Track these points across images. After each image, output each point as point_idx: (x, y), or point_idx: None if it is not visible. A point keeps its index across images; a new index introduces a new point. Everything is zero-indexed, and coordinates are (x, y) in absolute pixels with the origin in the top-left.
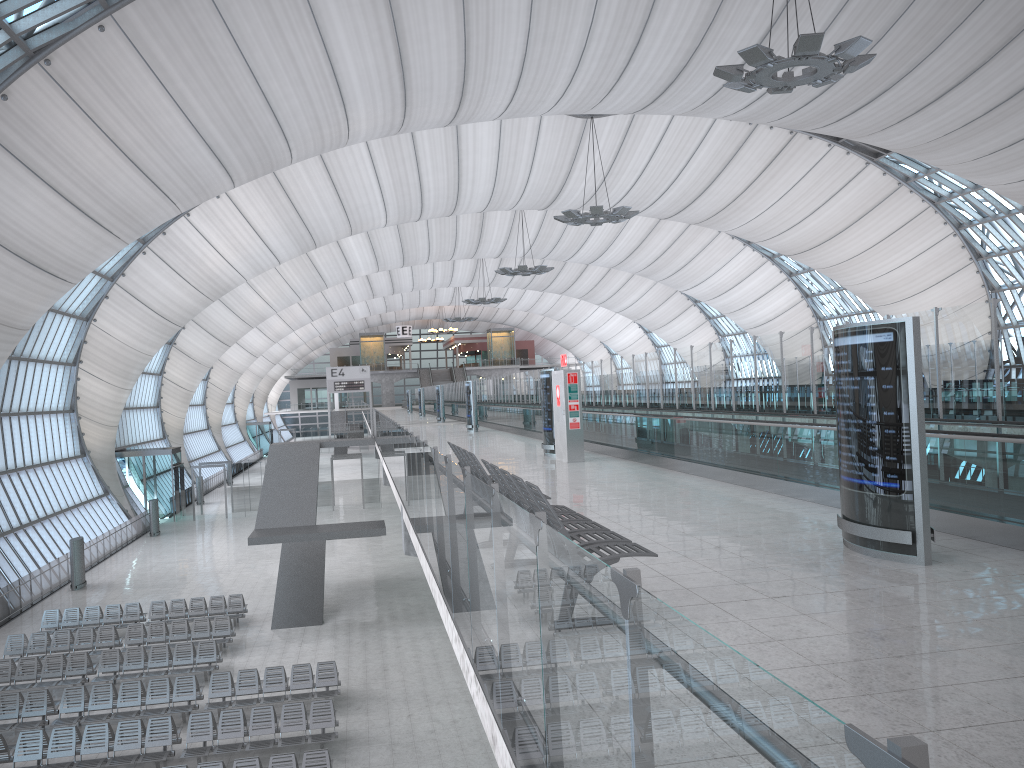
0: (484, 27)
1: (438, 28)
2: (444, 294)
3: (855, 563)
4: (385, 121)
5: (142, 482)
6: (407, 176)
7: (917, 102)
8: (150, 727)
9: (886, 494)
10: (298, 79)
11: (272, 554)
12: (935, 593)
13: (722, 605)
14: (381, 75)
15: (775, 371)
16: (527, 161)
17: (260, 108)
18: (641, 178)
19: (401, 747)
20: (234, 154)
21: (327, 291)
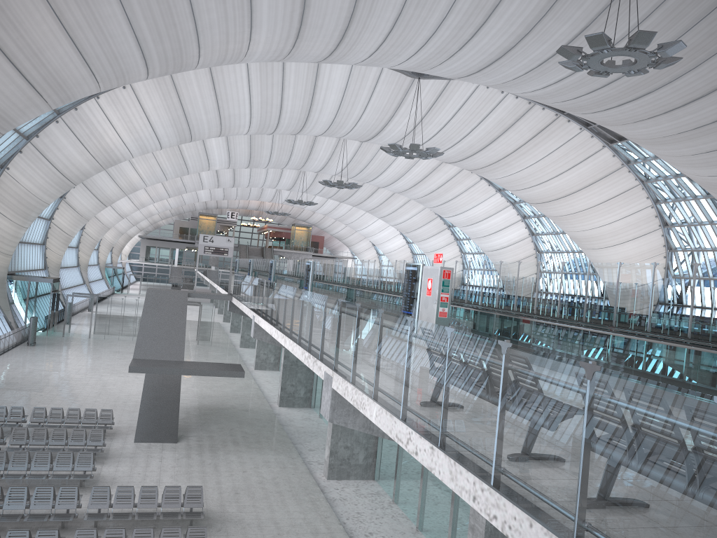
0: None
1: None
2: (268, 193)
3: None
4: (278, 47)
5: (25, 301)
6: (272, 98)
7: (668, 105)
8: (36, 537)
9: None
10: None
11: (129, 374)
12: None
13: None
14: (286, 8)
15: (641, 295)
16: (363, 103)
17: (185, 15)
18: (442, 130)
19: None
20: (155, 50)
21: (185, 177)
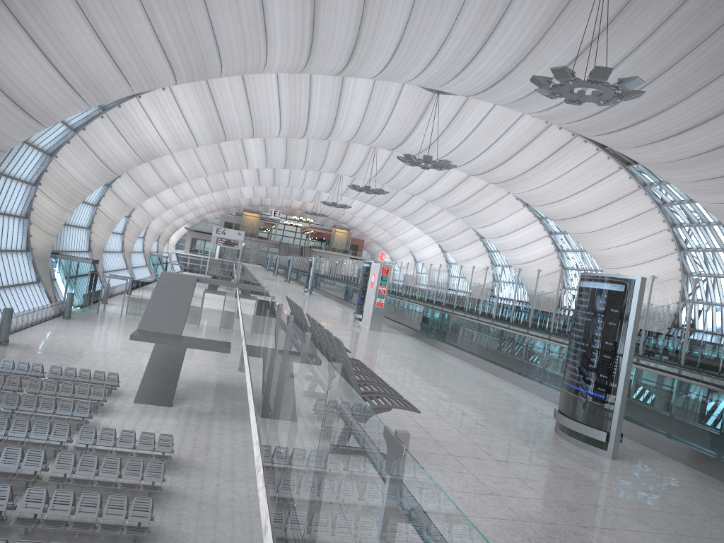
0: (377, 11)
1: (345, 4)
2: (309, 194)
3: (561, 447)
4: (293, 62)
5: (66, 279)
6: (300, 105)
7: (664, 133)
8: (28, 455)
9: (594, 401)
10: (238, 17)
11: (147, 349)
12: (616, 482)
13: (459, 458)
14: (297, 28)
15: (529, 296)
16: (387, 113)
17: (206, 32)
18: (463, 143)
19: (206, 506)
20: (180, 60)
21: (227, 174)
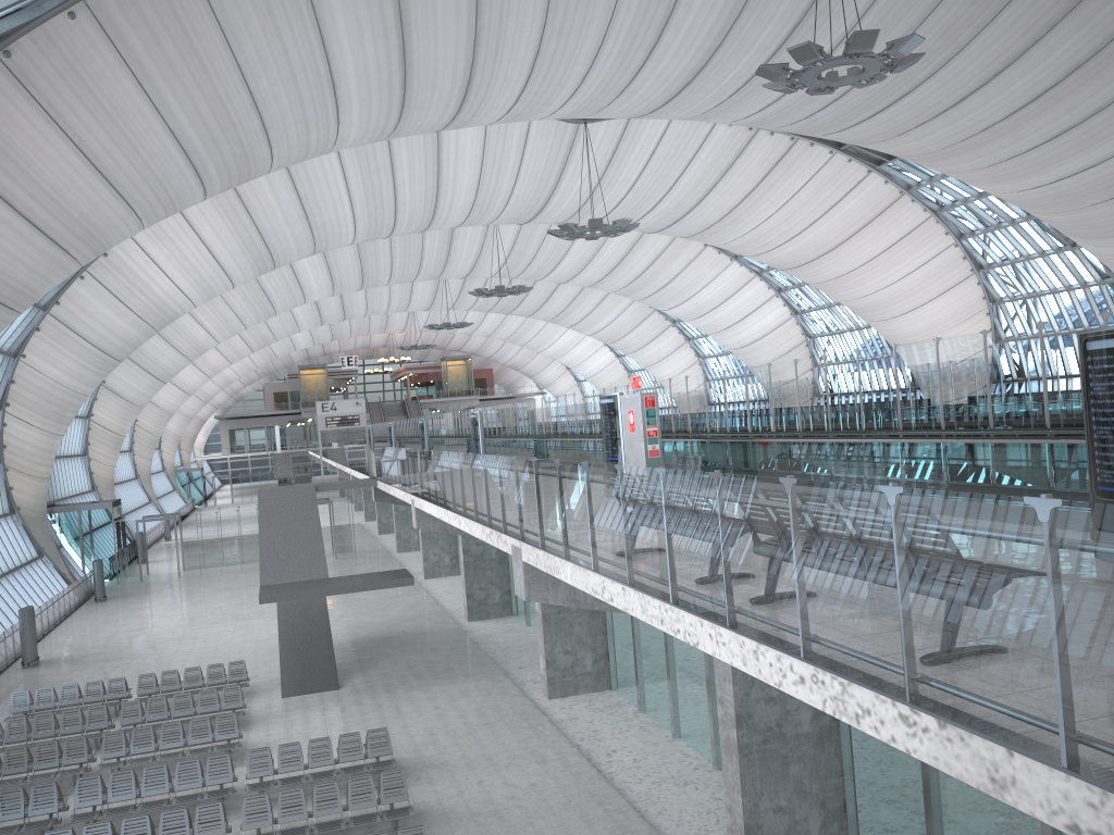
0: (497, 21)
1: (447, 21)
2: (397, 320)
3: None
4: (378, 125)
5: (78, 541)
6: (381, 188)
7: (938, 106)
8: (196, 816)
9: None
10: (290, 77)
11: (250, 615)
12: None
13: None
14: (381, 73)
15: (887, 386)
16: (513, 170)
17: (245, 109)
18: (634, 188)
19: (484, 817)
20: (212, 162)
21: (270, 319)
